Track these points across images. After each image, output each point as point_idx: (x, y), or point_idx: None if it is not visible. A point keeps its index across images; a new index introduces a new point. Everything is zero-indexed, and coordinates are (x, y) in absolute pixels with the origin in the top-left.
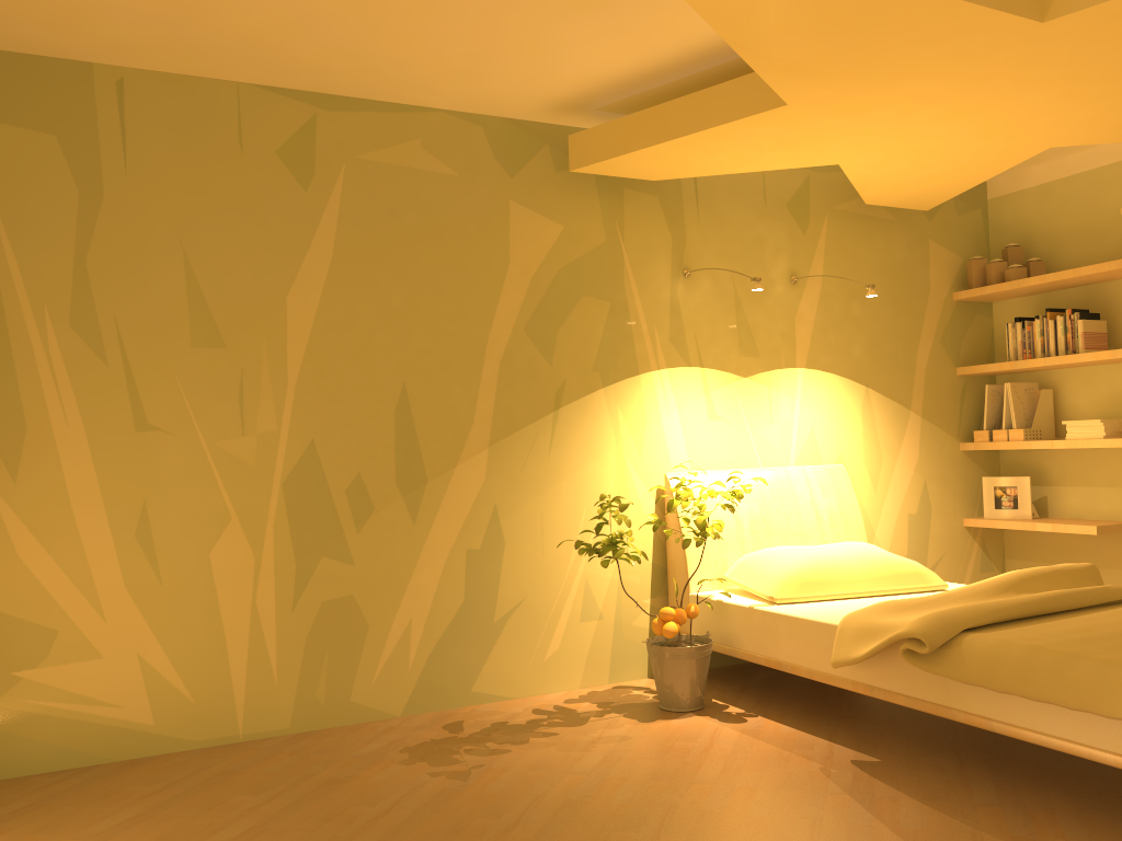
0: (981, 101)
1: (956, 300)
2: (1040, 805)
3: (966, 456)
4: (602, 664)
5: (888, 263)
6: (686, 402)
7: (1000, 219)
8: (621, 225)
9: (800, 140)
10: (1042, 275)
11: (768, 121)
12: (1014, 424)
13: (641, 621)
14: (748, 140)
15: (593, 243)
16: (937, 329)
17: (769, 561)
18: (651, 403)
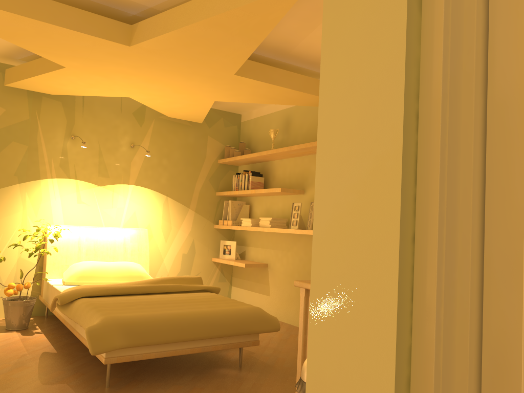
0: (153, 77)
1: (219, 163)
2: (86, 371)
3: (217, 230)
4: (1, 308)
5: (185, 143)
6: (65, 194)
7: (244, 131)
8: (39, 112)
9: (95, 84)
10: (241, 155)
11: (67, 73)
12: (230, 218)
13: (27, 290)
14: (71, 81)
15: (22, 119)
16: (208, 174)
17: (77, 266)
18: (45, 193)
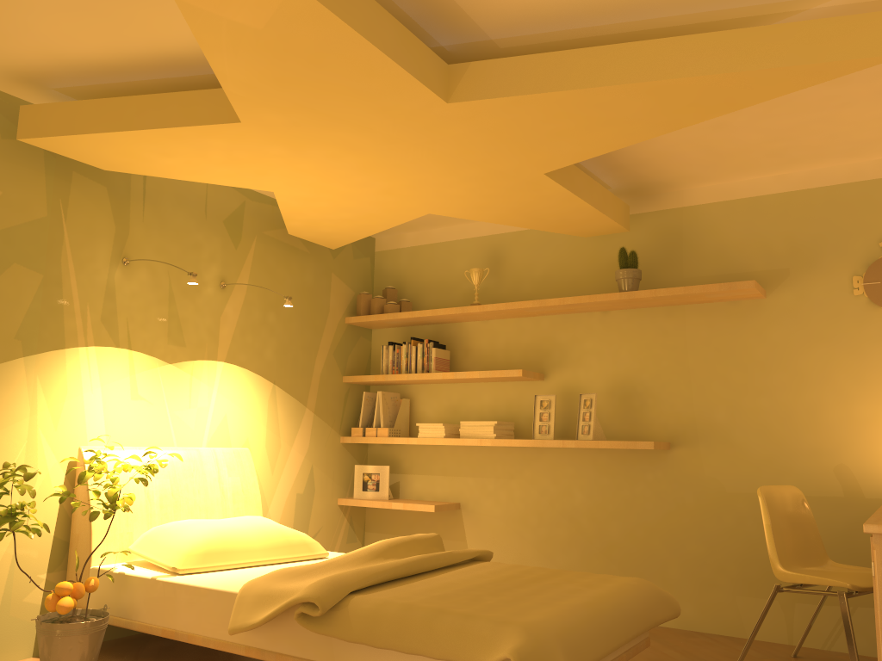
0: (391, 160)
1: (347, 323)
2: None
3: (345, 447)
4: None
5: (300, 285)
6: (111, 380)
7: (383, 267)
8: (66, 204)
9: (246, 161)
10: (411, 311)
11: (222, 134)
12: (382, 423)
13: (34, 597)
14: (201, 149)
15: (33, 215)
16: (332, 343)
17: (176, 533)
18: (74, 377)
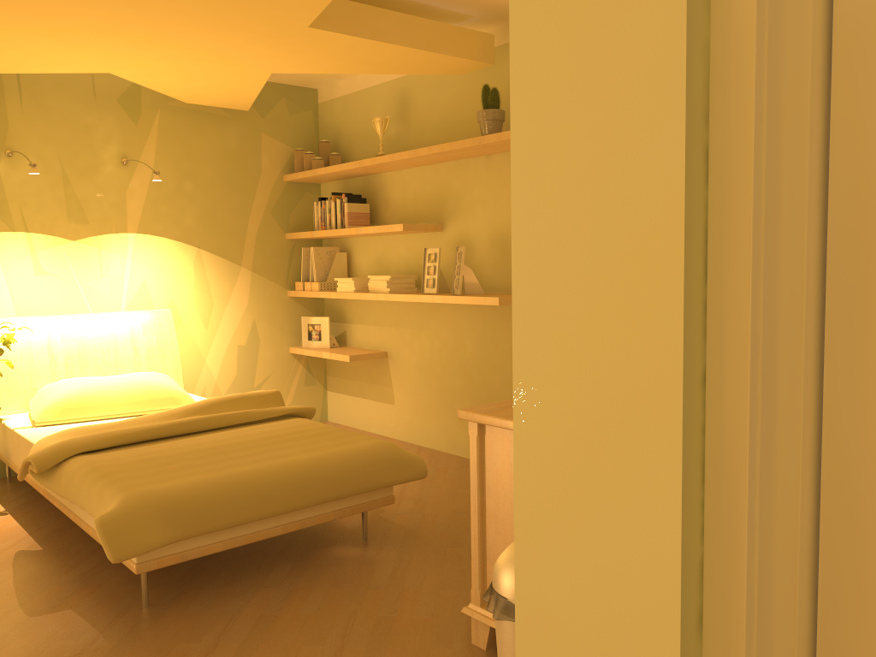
0: (153, 36)
1: (286, 181)
2: (101, 580)
3: (294, 300)
4: None
5: (221, 150)
6: (11, 261)
7: (325, 119)
8: None
9: (41, 53)
10: (325, 167)
11: None
12: (315, 278)
13: None
14: None
15: None
16: (268, 203)
17: (54, 390)
18: None
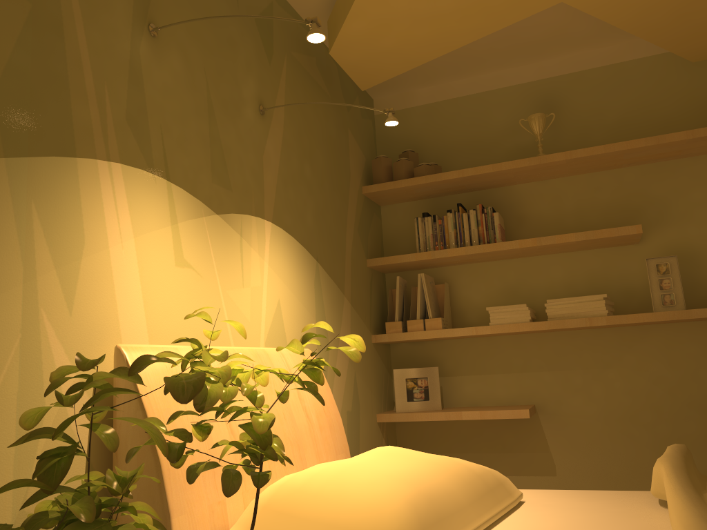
0: None
1: (364, 194)
2: None
3: (375, 349)
4: None
5: (326, 135)
6: (147, 229)
7: (388, 132)
8: None
9: None
10: (461, 170)
11: None
12: (429, 313)
13: None
14: None
15: None
16: (356, 217)
17: (331, 494)
18: (94, 215)
